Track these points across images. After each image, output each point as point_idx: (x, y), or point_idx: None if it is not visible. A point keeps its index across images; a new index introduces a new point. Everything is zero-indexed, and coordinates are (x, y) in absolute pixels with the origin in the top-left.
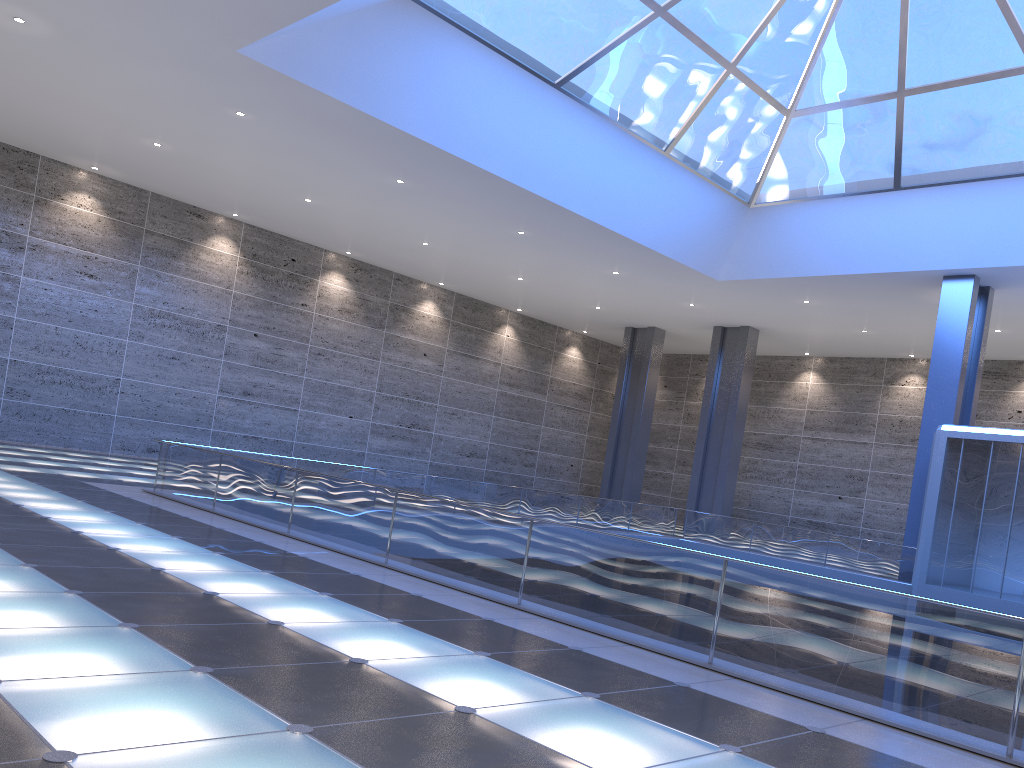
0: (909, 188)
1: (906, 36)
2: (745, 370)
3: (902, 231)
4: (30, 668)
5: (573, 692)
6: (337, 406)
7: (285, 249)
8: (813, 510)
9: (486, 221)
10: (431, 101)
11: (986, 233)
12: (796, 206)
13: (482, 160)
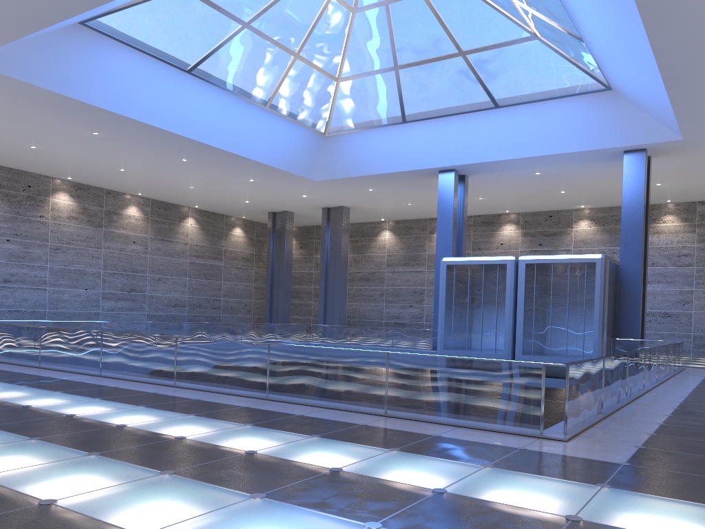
0: (411, 121)
1: (393, 35)
2: (344, 233)
3: (411, 146)
4: None
5: (183, 414)
6: (75, 283)
7: (22, 179)
8: (397, 315)
9: (159, 154)
10: (106, 85)
11: (455, 145)
12: (351, 134)
13: (147, 119)
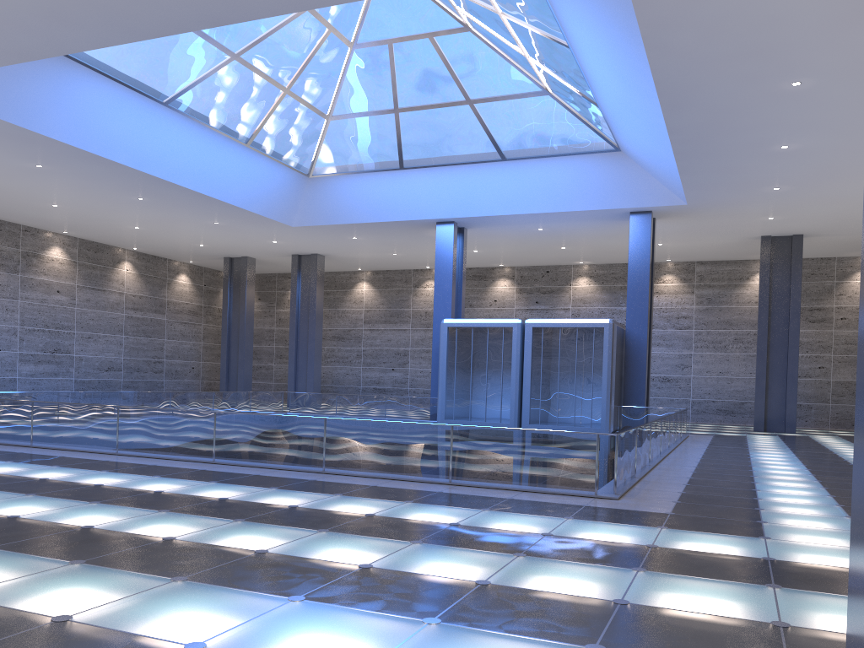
0: (409, 168)
1: (395, 76)
2: (318, 286)
3: (408, 195)
4: (21, 511)
5: (265, 488)
6: None
7: None
8: (376, 380)
9: (111, 191)
10: (69, 116)
11: (456, 197)
12: (340, 177)
13: (111, 154)
